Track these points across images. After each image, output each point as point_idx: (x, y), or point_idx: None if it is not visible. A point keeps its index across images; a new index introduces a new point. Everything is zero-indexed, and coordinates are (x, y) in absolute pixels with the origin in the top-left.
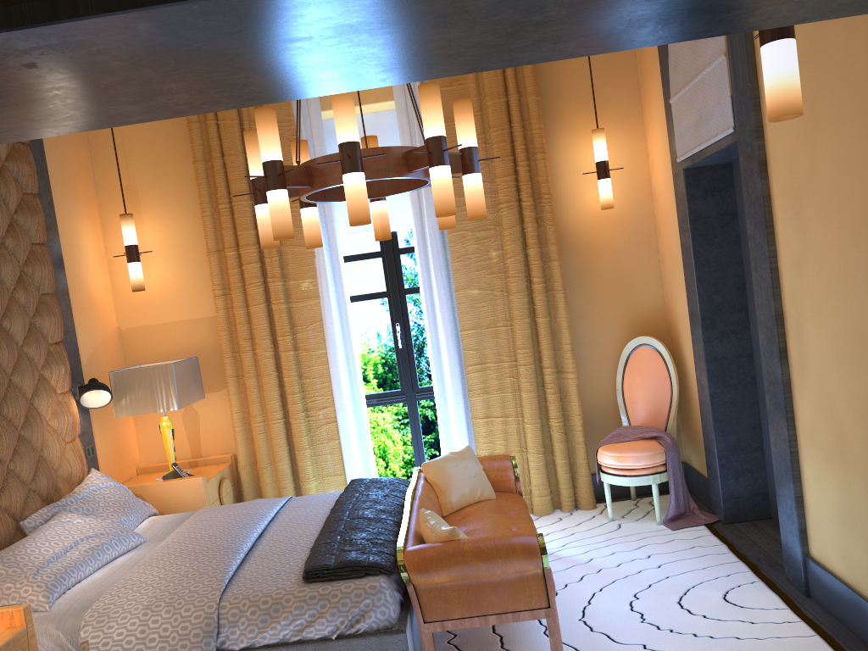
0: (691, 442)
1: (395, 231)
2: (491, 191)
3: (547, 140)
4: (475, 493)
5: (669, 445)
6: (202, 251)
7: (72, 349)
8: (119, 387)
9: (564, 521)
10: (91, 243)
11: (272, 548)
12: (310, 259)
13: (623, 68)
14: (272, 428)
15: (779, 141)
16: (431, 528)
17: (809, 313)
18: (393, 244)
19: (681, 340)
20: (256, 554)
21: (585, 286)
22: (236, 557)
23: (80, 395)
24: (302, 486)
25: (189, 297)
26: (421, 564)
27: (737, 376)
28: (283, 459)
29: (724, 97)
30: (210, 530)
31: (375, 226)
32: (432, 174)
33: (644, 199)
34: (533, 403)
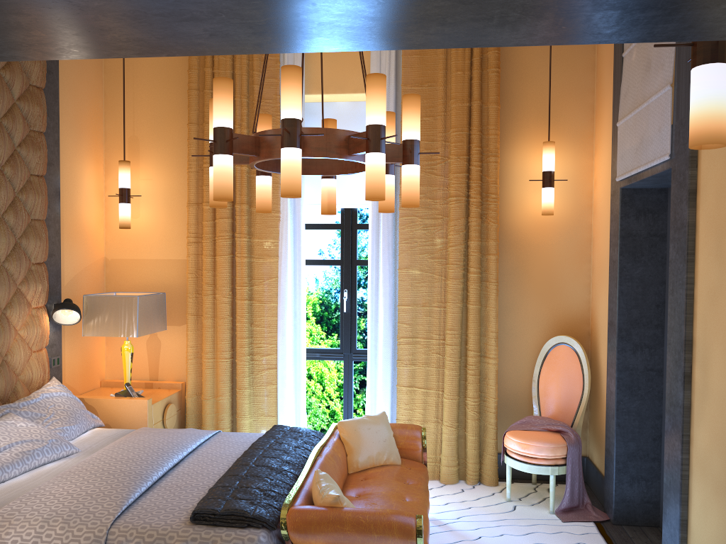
0: (595, 440)
1: (356, 208)
2: (443, 185)
3: (502, 145)
4: (381, 457)
5: (571, 441)
6: (185, 202)
7: (54, 271)
8: (90, 310)
9: (465, 493)
10: (92, 182)
11: (178, 481)
12: (275, 222)
13: (581, 90)
14: (219, 365)
15: (711, 173)
16: (319, 491)
17: (718, 344)
18: (352, 219)
19: (598, 344)
20: (162, 484)
21: (517, 282)
22: (142, 484)
23: (53, 312)
24: (237, 421)
25: (168, 240)
26: (301, 526)
27: (645, 388)
28: (225, 394)
29: (665, 125)
30: (131, 453)
31: (322, 201)
32: (367, 159)
33: (584, 211)
34: (453, 381)
